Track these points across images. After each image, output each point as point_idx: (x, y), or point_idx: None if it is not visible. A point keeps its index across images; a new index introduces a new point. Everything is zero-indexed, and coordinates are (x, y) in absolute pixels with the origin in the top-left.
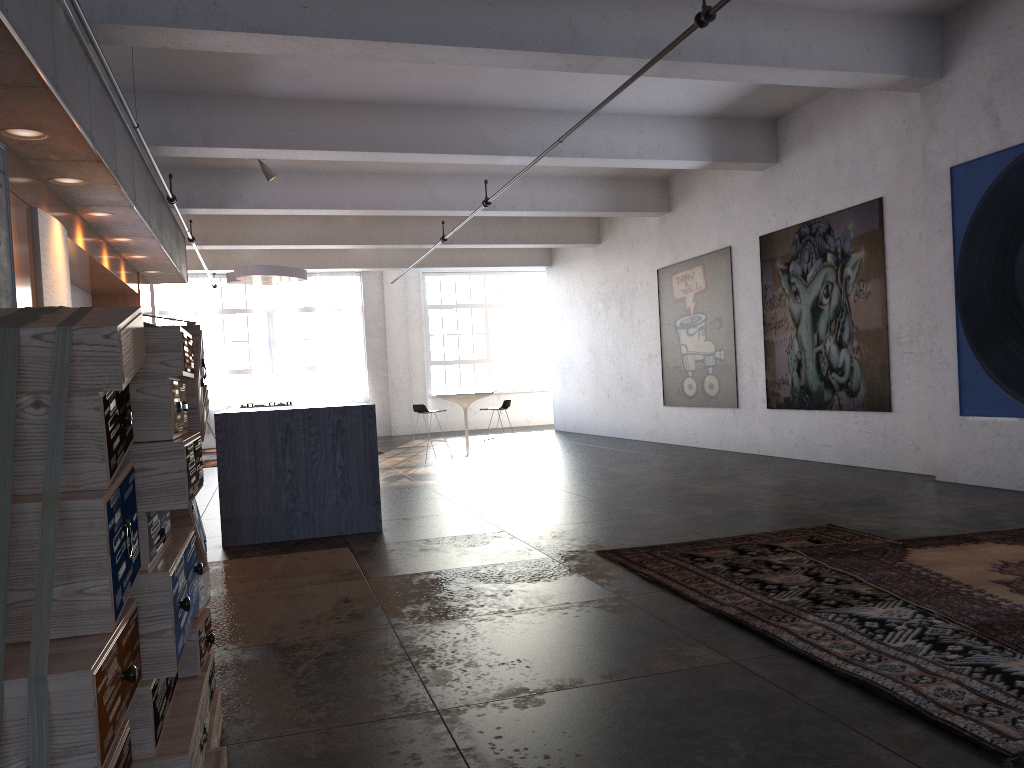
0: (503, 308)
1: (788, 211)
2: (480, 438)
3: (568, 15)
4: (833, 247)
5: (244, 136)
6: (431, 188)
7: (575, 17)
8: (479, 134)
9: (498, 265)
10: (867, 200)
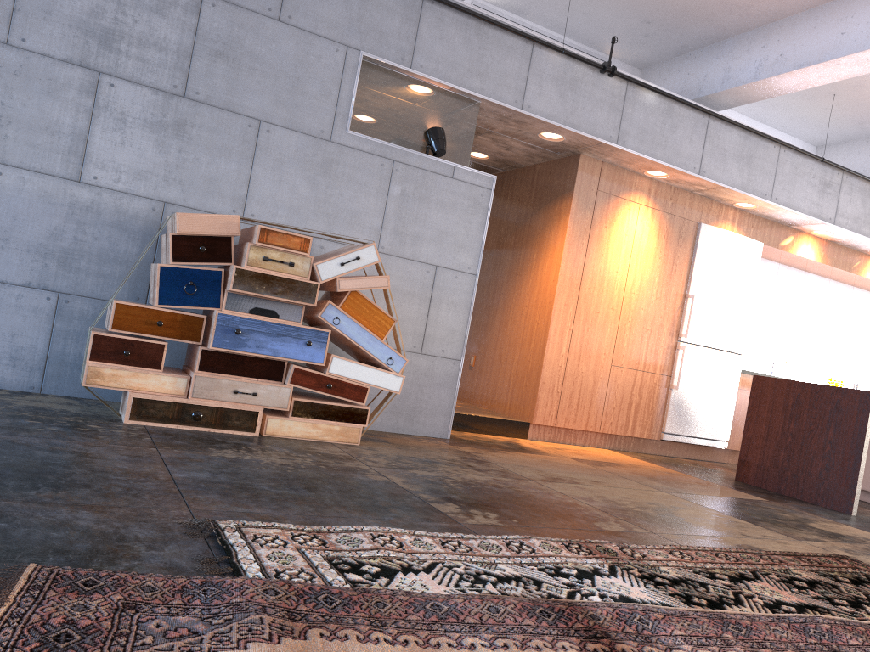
0: None
1: None
2: None
3: None
4: None
5: None
6: None
7: None
8: None
9: None
10: None
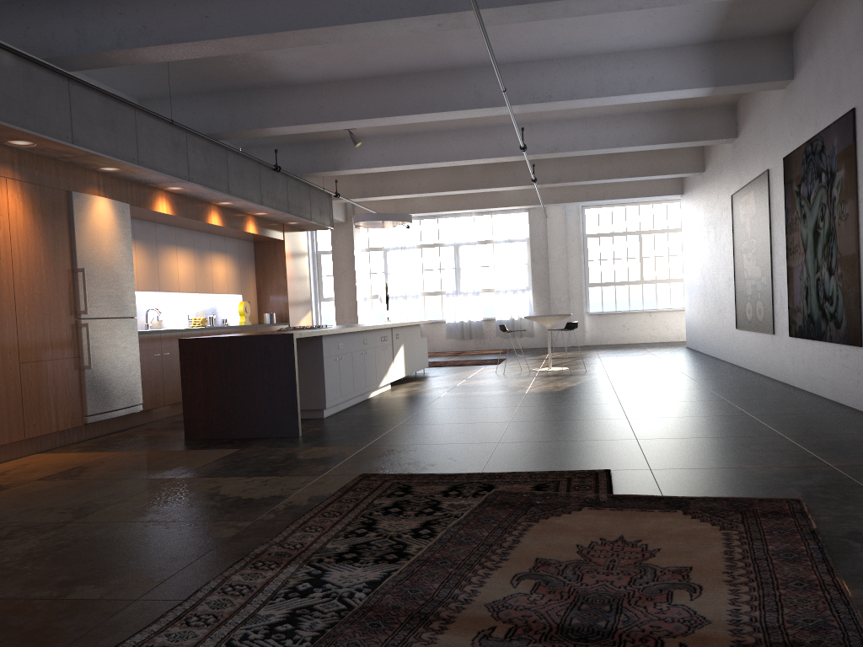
0: (656, 234)
1: (799, 130)
2: (605, 353)
3: None
4: (825, 166)
5: (286, 117)
6: (500, 138)
7: None
8: (474, 90)
9: (630, 197)
10: (846, 112)
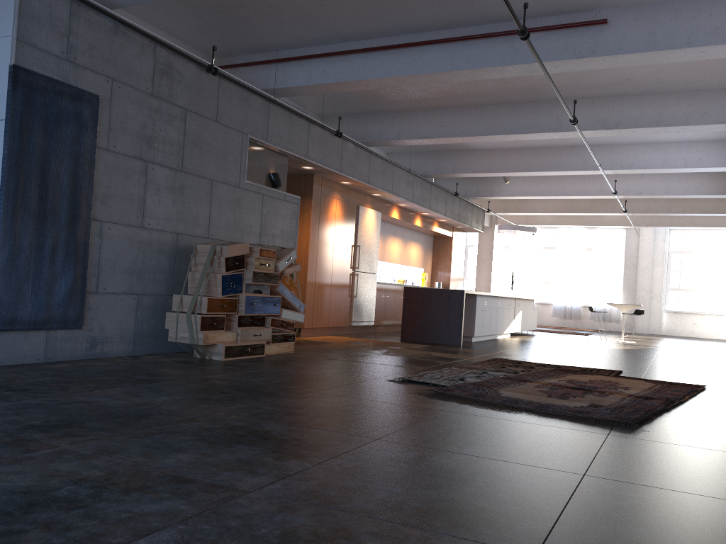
0: None
1: None
2: (672, 339)
3: (557, 114)
4: None
5: (468, 168)
6: (601, 183)
7: (560, 114)
8: (583, 159)
9: (705, 226)
10: None
